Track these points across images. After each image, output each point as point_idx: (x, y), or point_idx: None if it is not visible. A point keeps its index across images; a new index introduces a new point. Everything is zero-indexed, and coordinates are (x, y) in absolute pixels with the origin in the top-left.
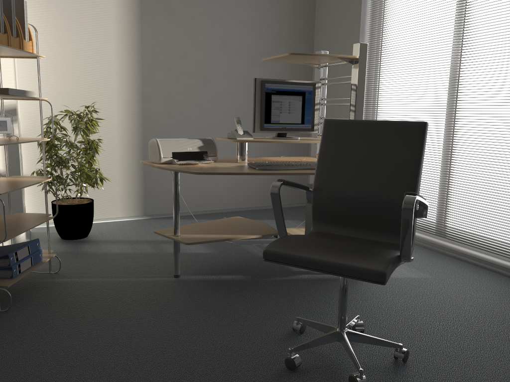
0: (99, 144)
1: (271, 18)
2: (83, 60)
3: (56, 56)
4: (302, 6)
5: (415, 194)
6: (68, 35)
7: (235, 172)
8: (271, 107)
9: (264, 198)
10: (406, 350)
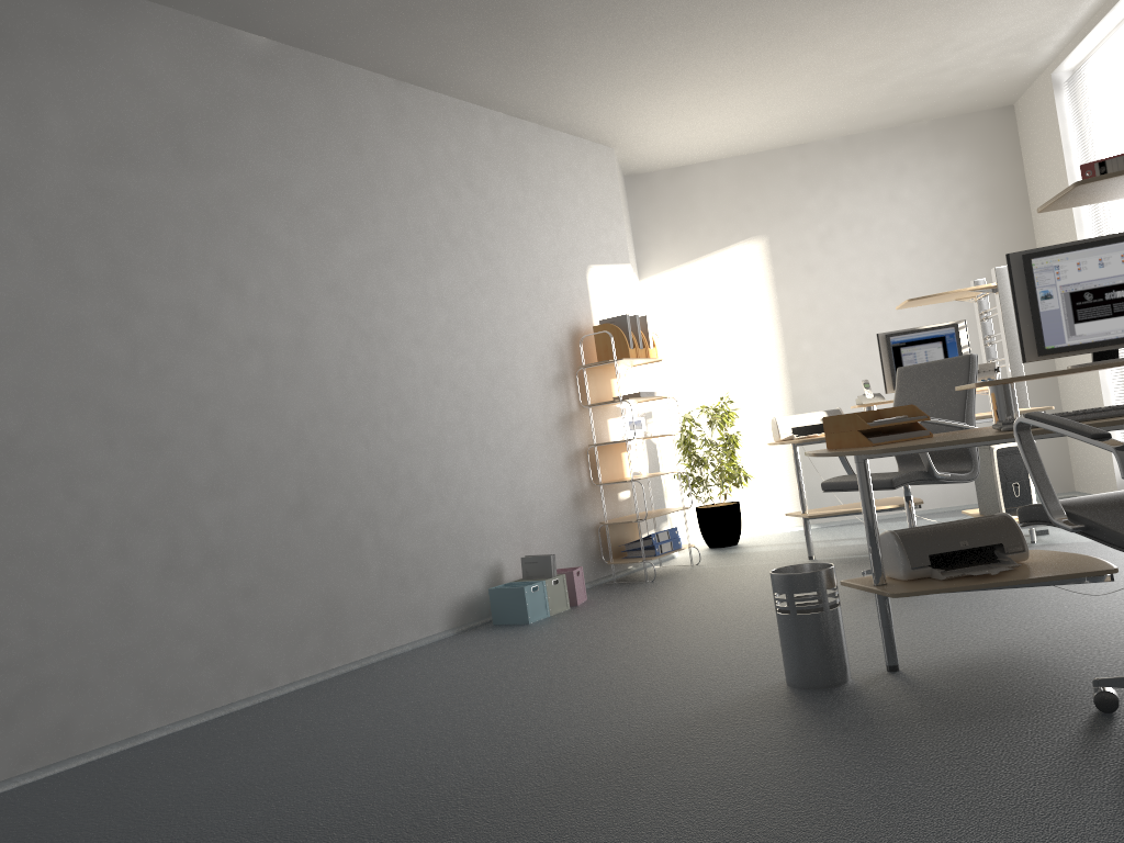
0: (738, 438)
1: (956, 234)
2: (717, 348)
3: (688, 350)
4: (1005, 204)
5: None
6: (699, 324)
7: None
8: (901, 361)
9: None
10: None
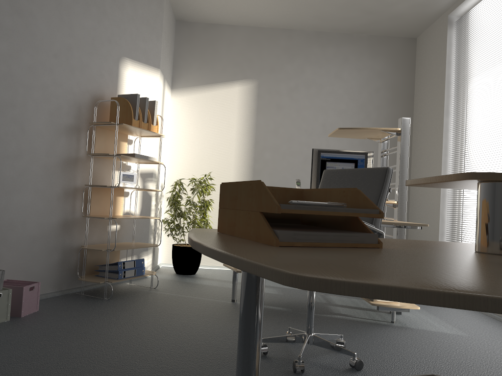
0: (211, 204)
1: (369, 107)
2: (212, 144)
3: (193, 141)
4: (400, 96)
5: None
6: (204, 126)
7: None
8: None
9: None
10: (358, 359)
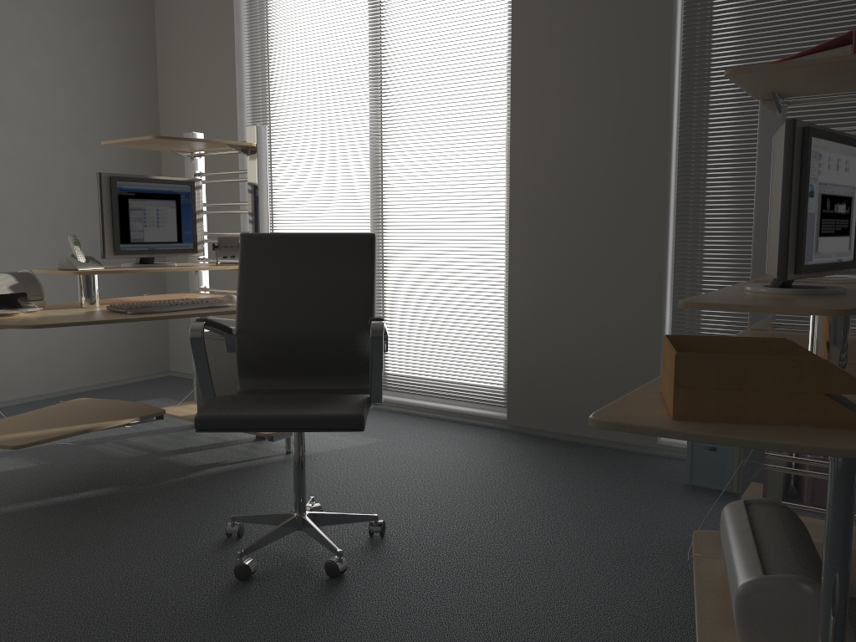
0: None
1: (85, 71)
2: None
3: None
4: (135, 56)
5: (382, 319)
6: None
7: (99, 320)
8: (129, 217)
9: (98, 370)
10: (382, 521)
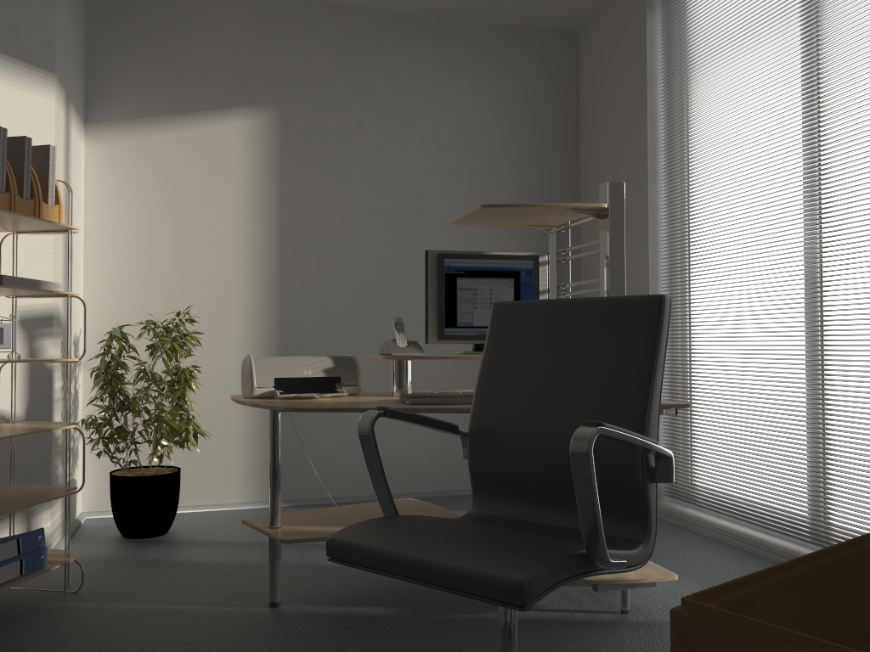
0: (194, 375)
1: (502, 164)
2: (187, 244)
3: (144, 238)
4: (556, 143)
5: (600, 424)
6: (166, 206)
7: (361, 407)
8: (456, 298)
9: None
10: None
